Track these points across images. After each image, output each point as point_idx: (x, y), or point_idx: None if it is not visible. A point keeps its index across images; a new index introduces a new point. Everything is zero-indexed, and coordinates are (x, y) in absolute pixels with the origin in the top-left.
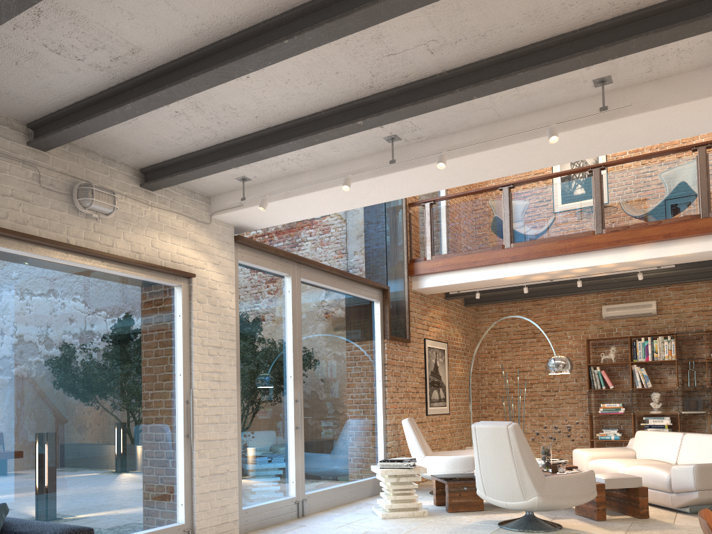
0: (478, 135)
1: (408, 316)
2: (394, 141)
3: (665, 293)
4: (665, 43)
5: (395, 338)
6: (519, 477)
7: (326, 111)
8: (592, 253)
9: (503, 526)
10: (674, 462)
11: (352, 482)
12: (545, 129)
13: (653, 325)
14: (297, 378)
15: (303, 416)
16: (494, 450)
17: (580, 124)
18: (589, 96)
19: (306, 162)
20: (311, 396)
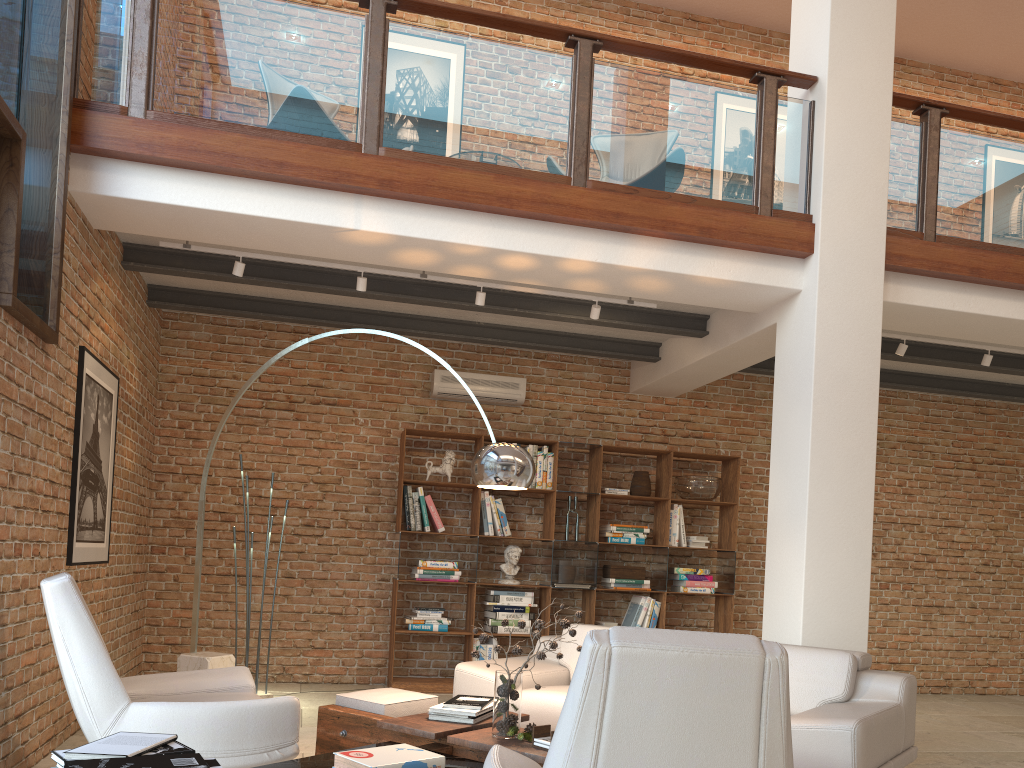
0: None
1: (60, 263)
2: None
3: (535, 369)
4: None
5: (28, 312)
6: None
7: None
8: (557, 228)
9: None
10: None
11: None
12: None
13: (512, 424)
14: None
15: None
16: (682, 744)
17: None
18: None
19: None
20: None
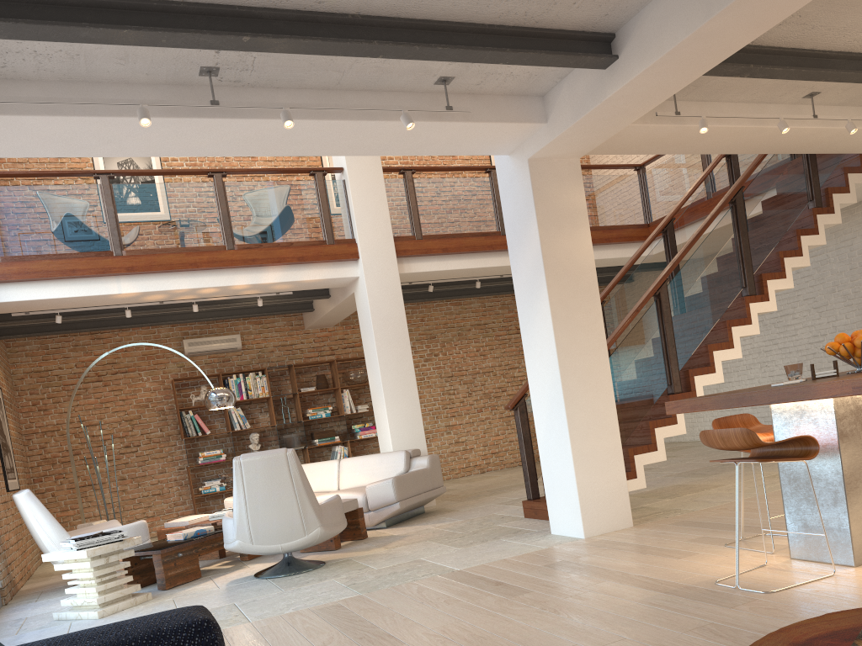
0: (309, 99)
1: None
2: (207, 76)
3: (245, 326)
4: (540, 65)
5: None
6: (302, 509)
7: (189, 5)
8: (225, 271)
9: (273, 576)
10: (337, 489)
11: None
12: (381, 113)
13: (238, 362)
14: None
15: None
16: (269, 484)
17: (415, 118)
18: (421, 91)
19: (55, 65)
20: None
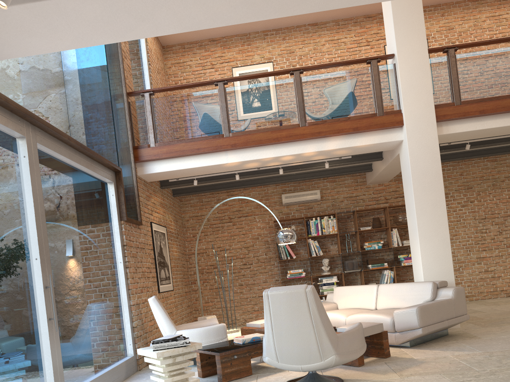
0: None
1: (138, 200)
2: None
3: (324, 184)
4: None
5: (131, 220)
6: (318, 339)
7: None
8: (298, 143)
9: None
10: (374, 307)
11: (109, 369)
12: None
13: (318, 209)
14: (44, 261)
15: (55, 304)
16: (290, 315)
17: None
18: None
19: None
20: (60, 281)
